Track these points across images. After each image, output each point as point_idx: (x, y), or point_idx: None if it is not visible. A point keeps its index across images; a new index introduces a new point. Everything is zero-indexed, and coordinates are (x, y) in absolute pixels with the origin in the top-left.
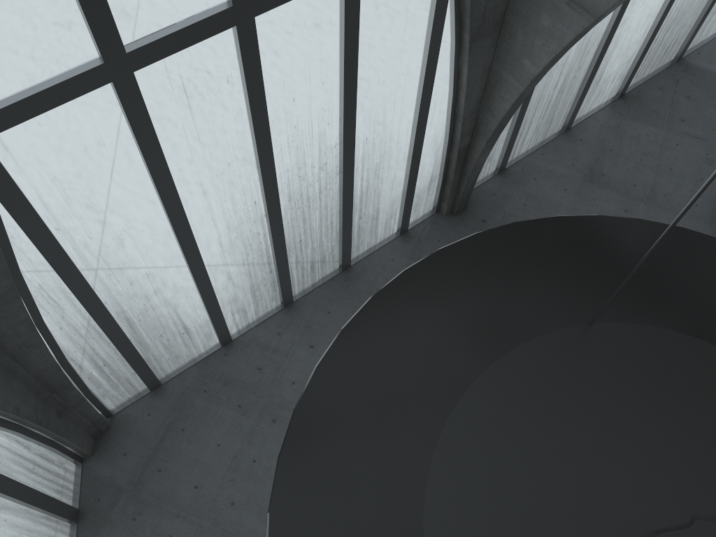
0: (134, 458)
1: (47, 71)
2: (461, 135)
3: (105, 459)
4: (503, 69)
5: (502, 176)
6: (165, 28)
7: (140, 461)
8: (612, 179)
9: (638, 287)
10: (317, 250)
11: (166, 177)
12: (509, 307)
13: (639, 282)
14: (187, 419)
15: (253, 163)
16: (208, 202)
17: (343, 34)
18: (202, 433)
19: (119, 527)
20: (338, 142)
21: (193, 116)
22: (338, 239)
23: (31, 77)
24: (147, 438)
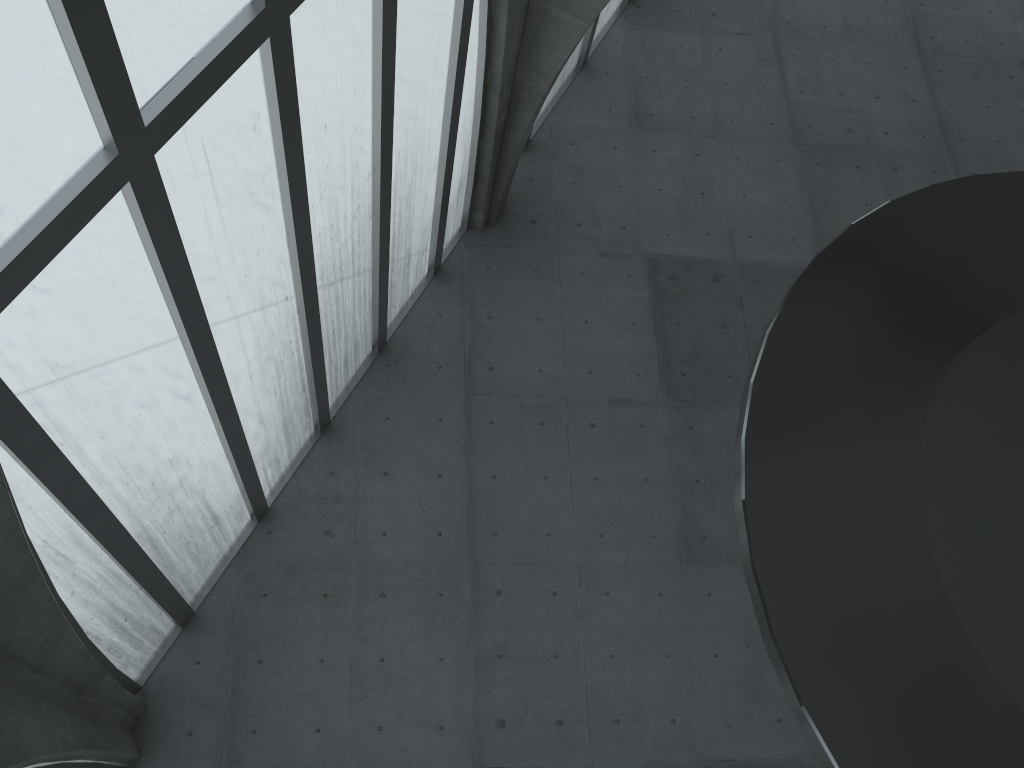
0: (207, 732)
1: (40, 195)
2: (498, 112)
3: (164, 752)
4: (550, 4)
5: (530, 152)
6: (182, 69)
7: (218, 732)
8: (664, 117)
9: (1017, 261)
10: (350, 337)
11: (195, 304)
12: (906, 335)
13: (1014, 255)
14: (258, 644)
15: (283, 241)
16: (236, 320)
17: (381, 8)
18: (290, 655)
19: None
20: (370, 172)
21: (217, 196)
22: (371, 311)
23: (19, 212)
24: (213, 696)
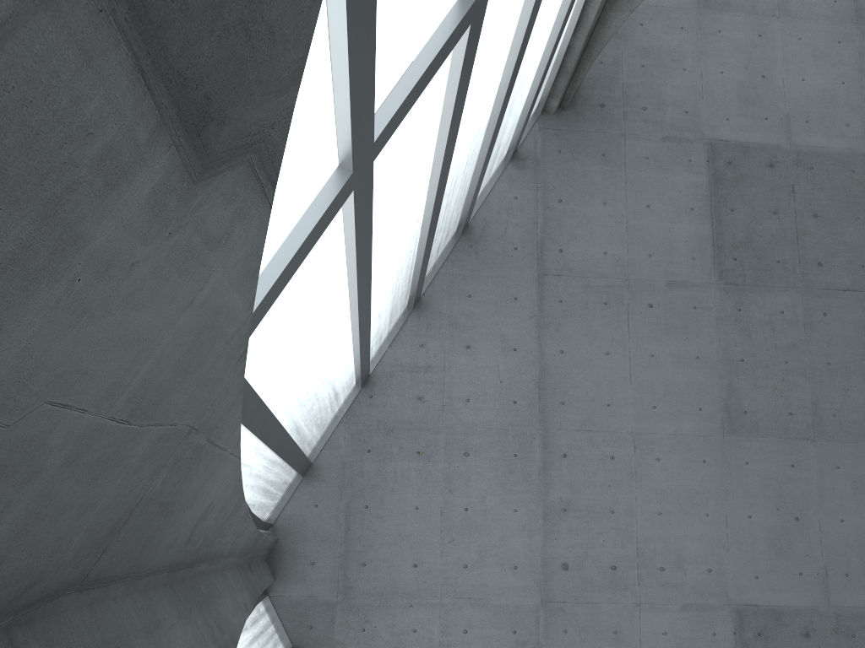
0: (326, 563)
1: (290, 224)
2: (596, 14)
3: (292, 578)
4: None
5: None
6: (402, 75)
7: (335, 563)
8: None
9: None
10: (446, 229)
11: (367, 260)
12: None
13: None
14: (365, 492)
15: (427, 179)
16: (384, 253)
17: None
18: (391, 502)
19: (352, 645)
20: (495, 96)
21: (397, 166)
22: (463, 203)
23: (274, 244)
24: (330, 534)
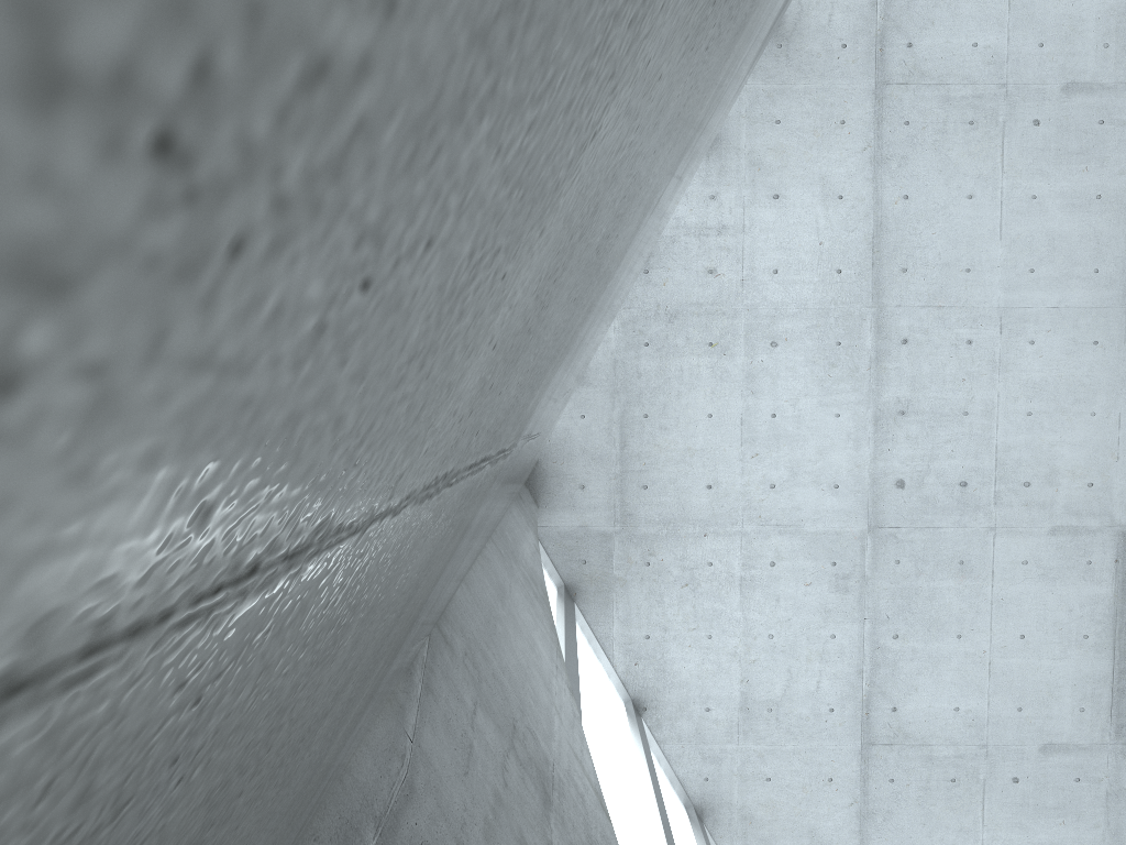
0: (599, 486)
1: None
2: None
3: (559, 505)
4: None
5: None
6: None
7: (609, 486)
8: None
9: None
10: None
11: None
12: None
13: None
14: (643, 398)
15: None
16: None
17: None
18: (677, 410)
19: (634, 582)
20: None
21: None
22: None
23: None
24: (601, 451)
